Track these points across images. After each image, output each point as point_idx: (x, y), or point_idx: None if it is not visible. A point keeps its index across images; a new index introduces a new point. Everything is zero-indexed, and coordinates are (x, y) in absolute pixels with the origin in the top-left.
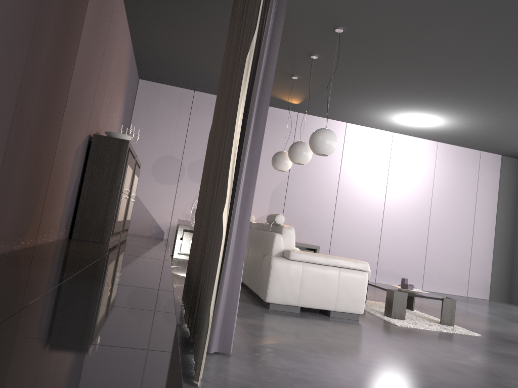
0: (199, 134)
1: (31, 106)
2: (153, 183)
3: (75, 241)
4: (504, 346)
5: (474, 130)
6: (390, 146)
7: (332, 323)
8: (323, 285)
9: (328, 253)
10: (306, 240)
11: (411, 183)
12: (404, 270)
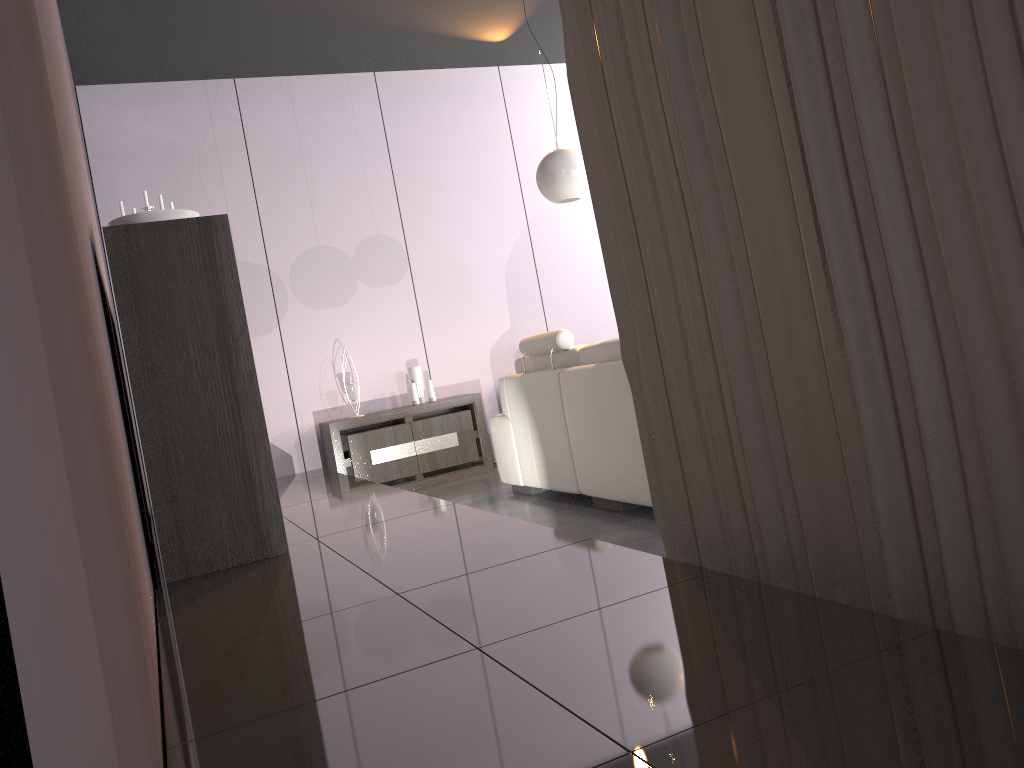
0: (286, 187)
1: (10, 28)
2: None
3: (205, 593)
4: None
5: None
6: None
7: None
8: None
9: None
10: None
11: None
12: None
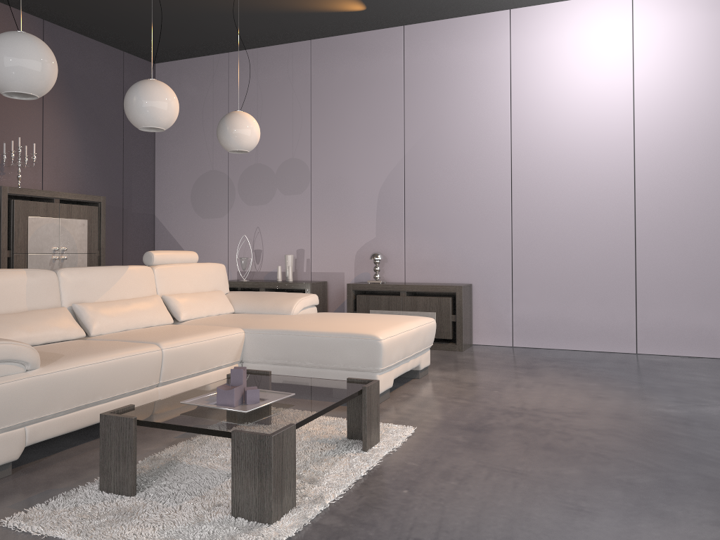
0: None
1: None
2: (196, 220)
3: None
4: None
5: None
6: (630, 26)
7: None
8: None
9: (510, 296)
10: (459, 275)
11: (705, 97)
12: (716, 315)
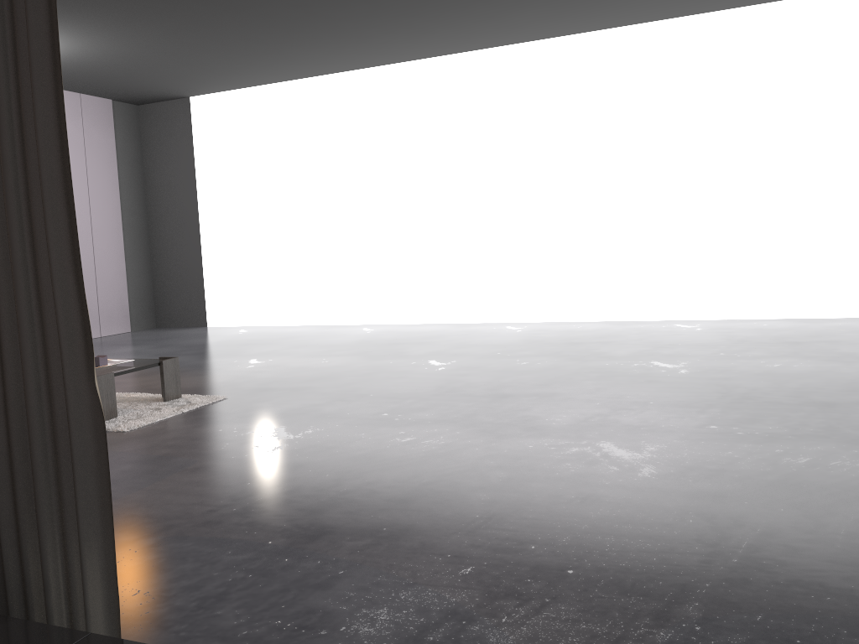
0: None
1: None
2: None
3: None
4: (268, 400)
5: (83, 60)
6: None
7: None
8: None
9: None
10: None
11: None
12: None
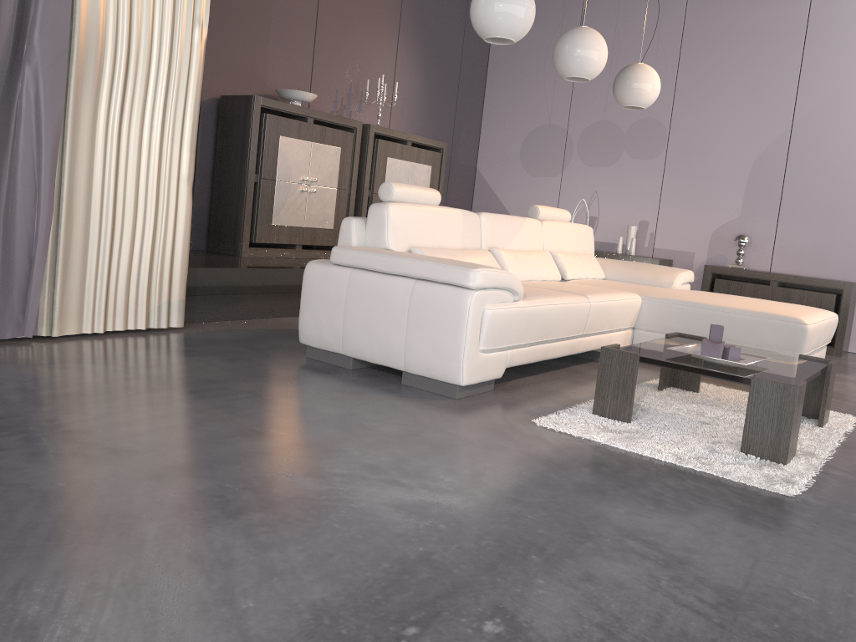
0: None
1: None
2: (523, 178)
3: None
4: (758, 526)
5: None
6: None
7: (345, 388)
8: (380, 316)
9: None
10: (842, 271)
11: None
12: None
